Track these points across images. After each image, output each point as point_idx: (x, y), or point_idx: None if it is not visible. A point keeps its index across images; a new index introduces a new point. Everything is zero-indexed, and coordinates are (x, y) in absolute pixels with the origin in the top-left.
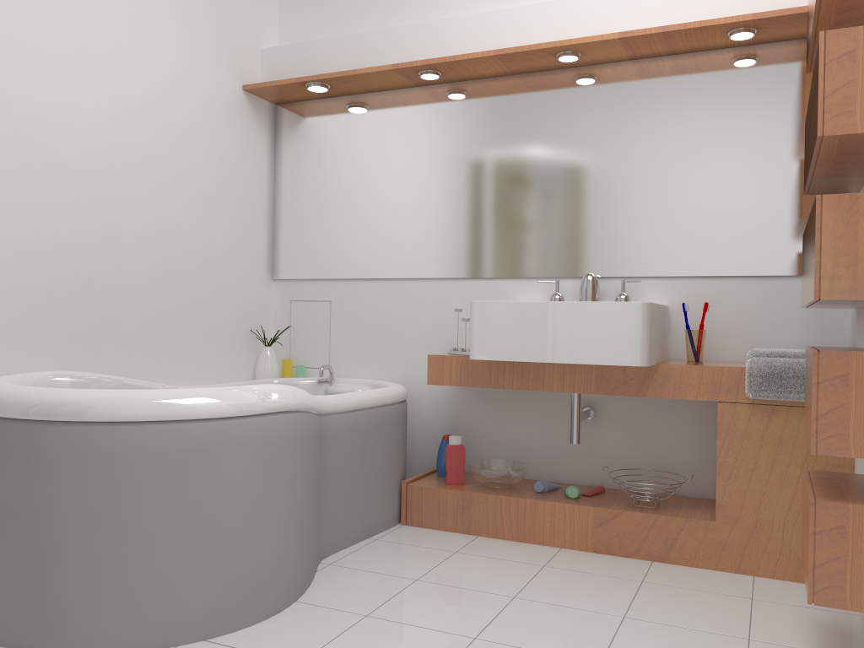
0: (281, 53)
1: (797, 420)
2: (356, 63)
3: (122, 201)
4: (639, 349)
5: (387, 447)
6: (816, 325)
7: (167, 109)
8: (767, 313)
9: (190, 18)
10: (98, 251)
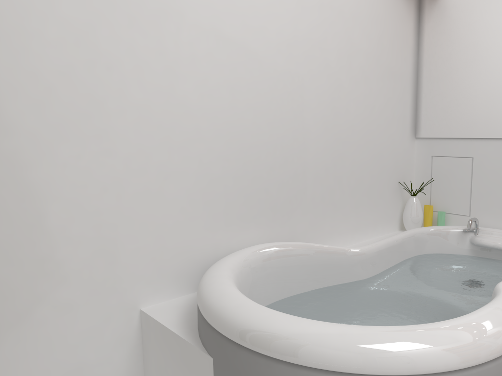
0: None
1: None
2: None
3: (305, 89)
4: None
5: None
6: None
7: (338, 2)
8: None
9: None
10: (288, 135)
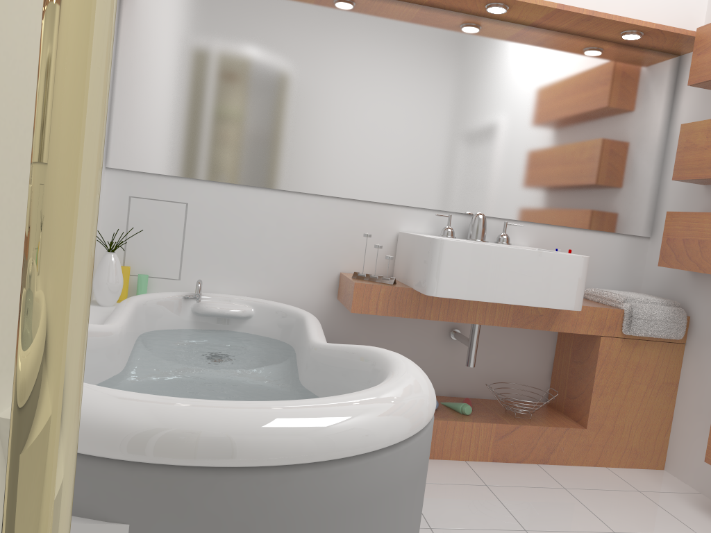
0: None
1: (650, 351)
2: None
3: None
4: (580, 296)
5: None
6: (625, 272)
7: None
8: (596, 260)
9: None
10: None
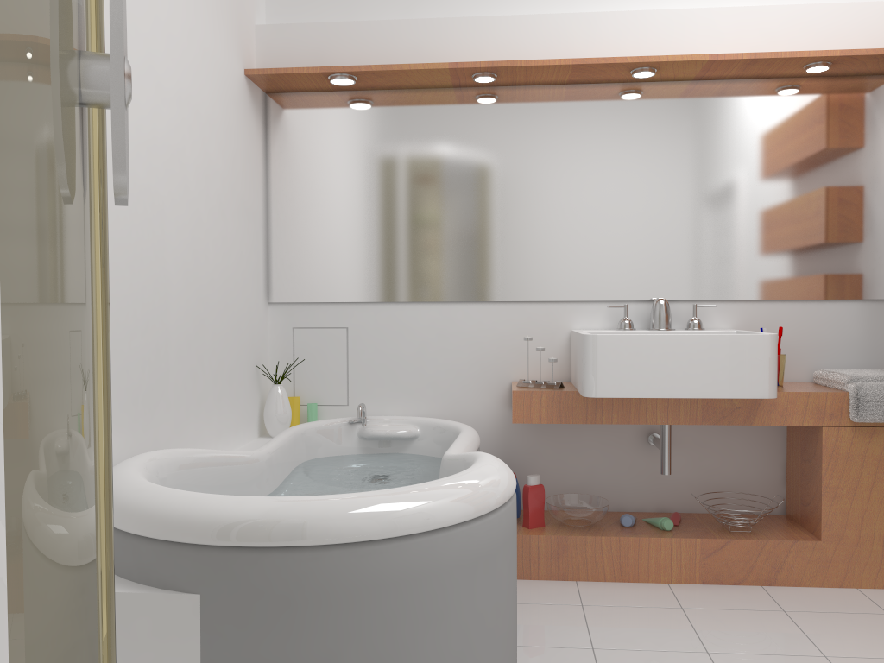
0: (284, 33)
1: None
2: (388, 55)
3: (166, 218)
4: (771, 381)
5: None
6: (868, 345)
7: (195, 98)
8: (825, 335)
9: None
10: (150, 286)
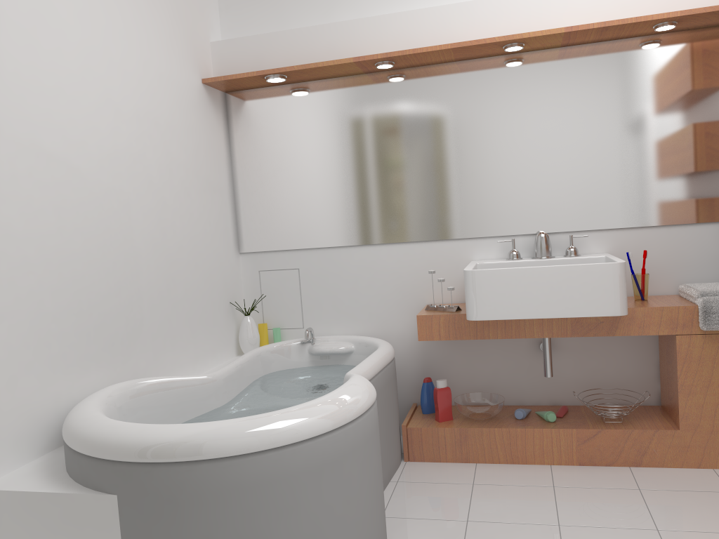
0: (232, 46)
1: None
2: (310, 55)
3: (132, 207)
4: (621, 302)
5: (392, 400)
6: None
7: (153, 112)
8: (689, 254)
9: (159, 21)
10: (120, 260)
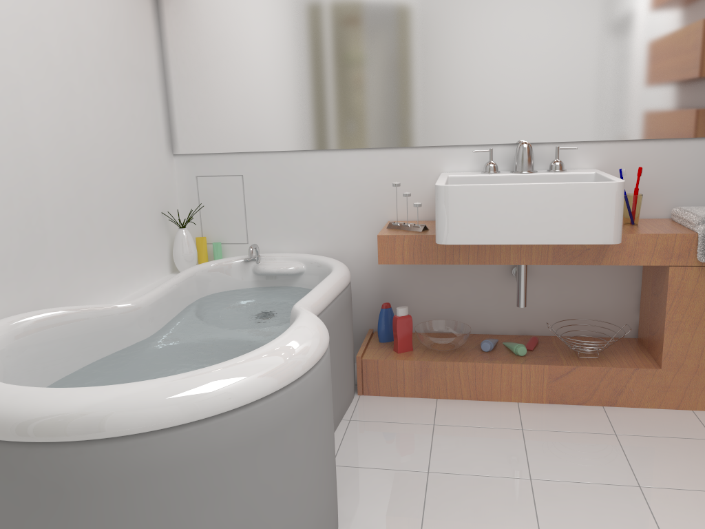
0: None
1: None
2: None
3: (23, 93)
4: (615, 228)
5: (346, 330)
6: None
7: None
8: (687, 173)
9: None
10: (9, 161)
